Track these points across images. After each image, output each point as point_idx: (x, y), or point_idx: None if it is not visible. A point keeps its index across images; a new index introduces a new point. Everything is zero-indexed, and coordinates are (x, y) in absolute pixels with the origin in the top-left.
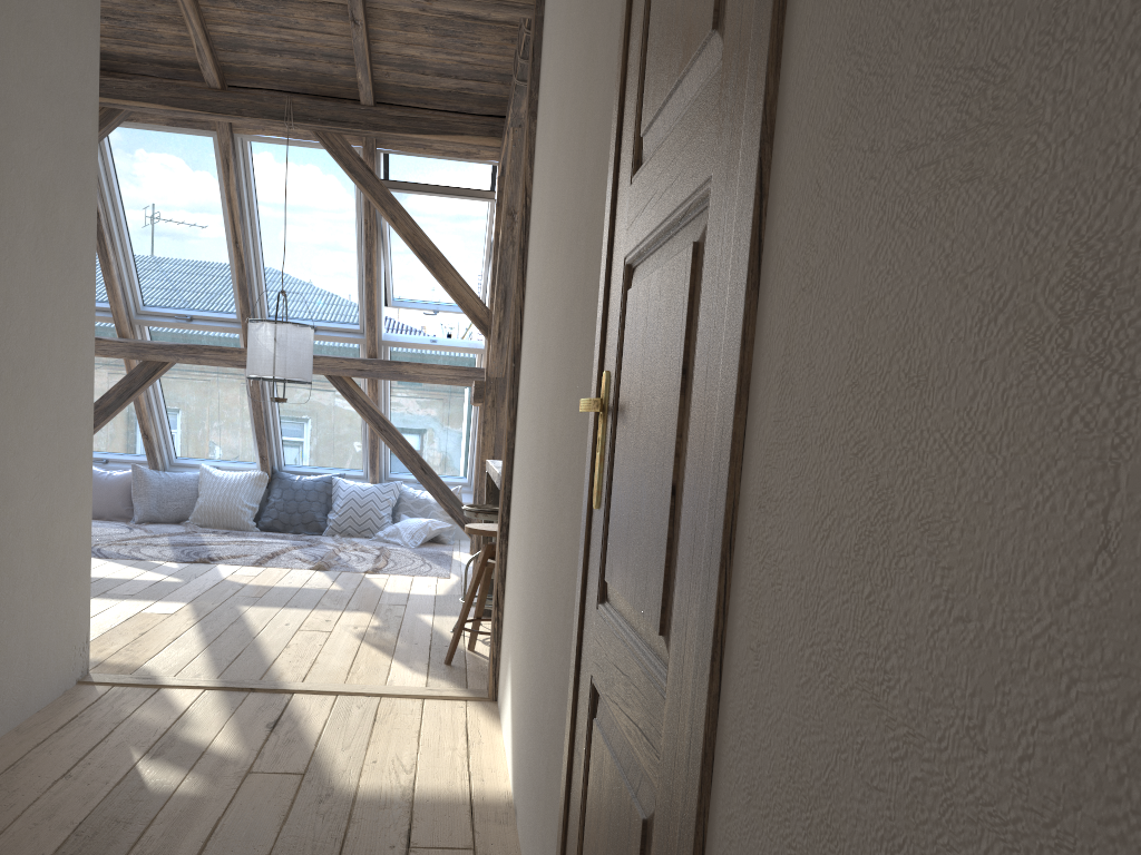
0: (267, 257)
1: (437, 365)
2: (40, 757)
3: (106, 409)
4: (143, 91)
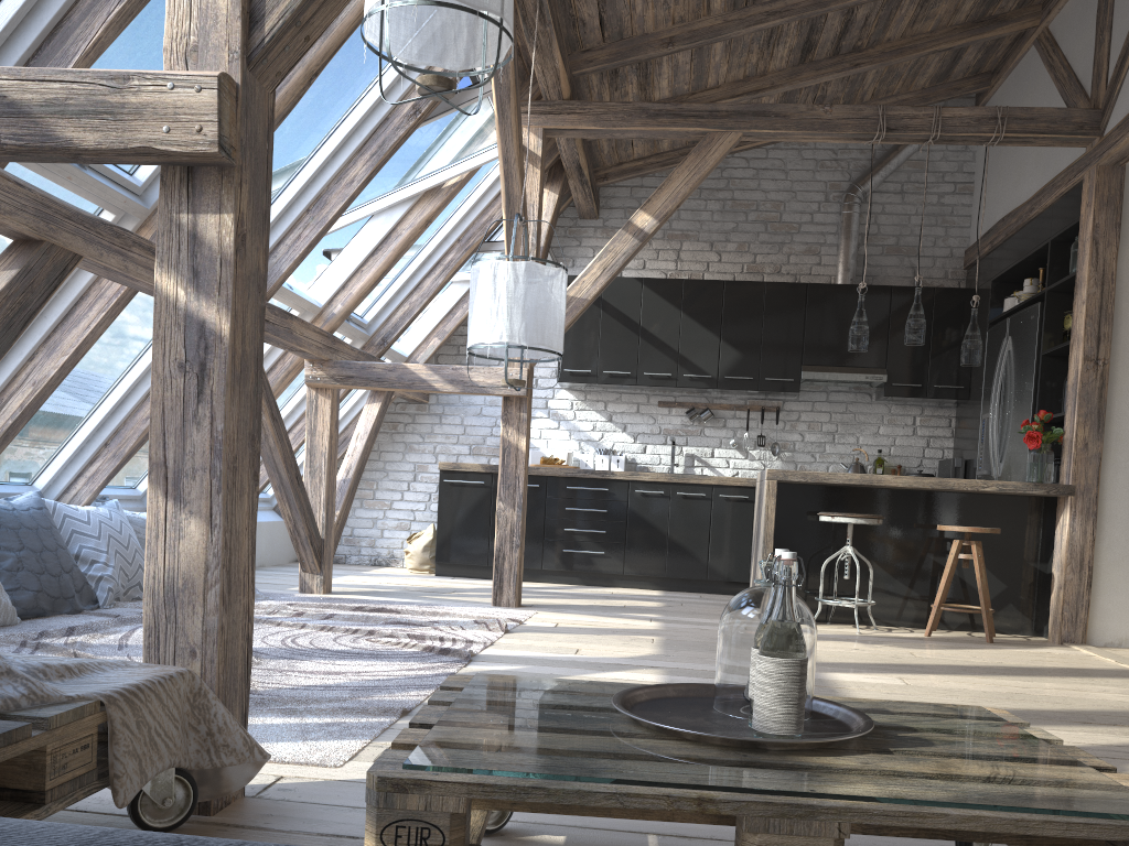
0: None
1: (312, 326)
2: None
3: None
4: None
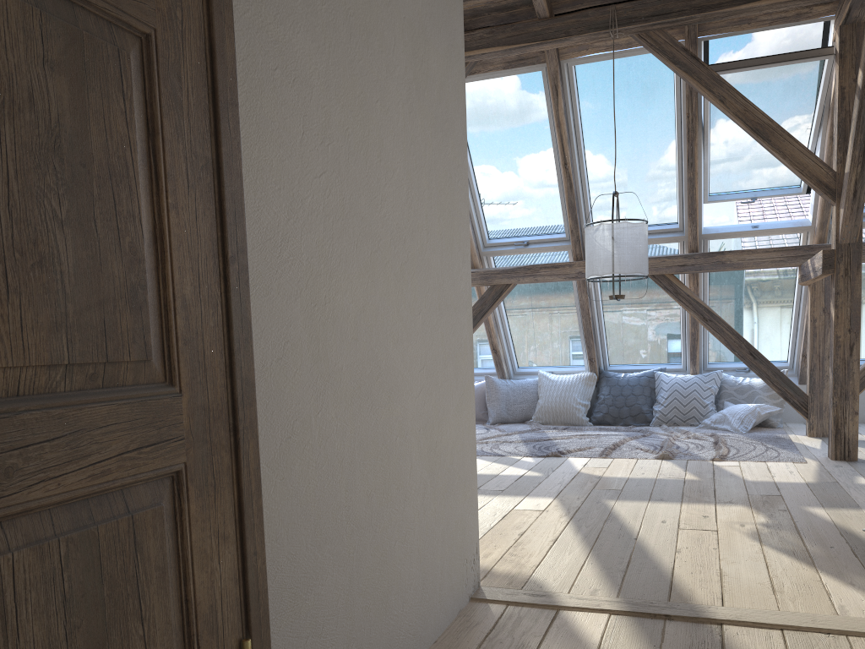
0: (591, 174)
1: (761, 249)
2: None
3: None
4: (483, 39)
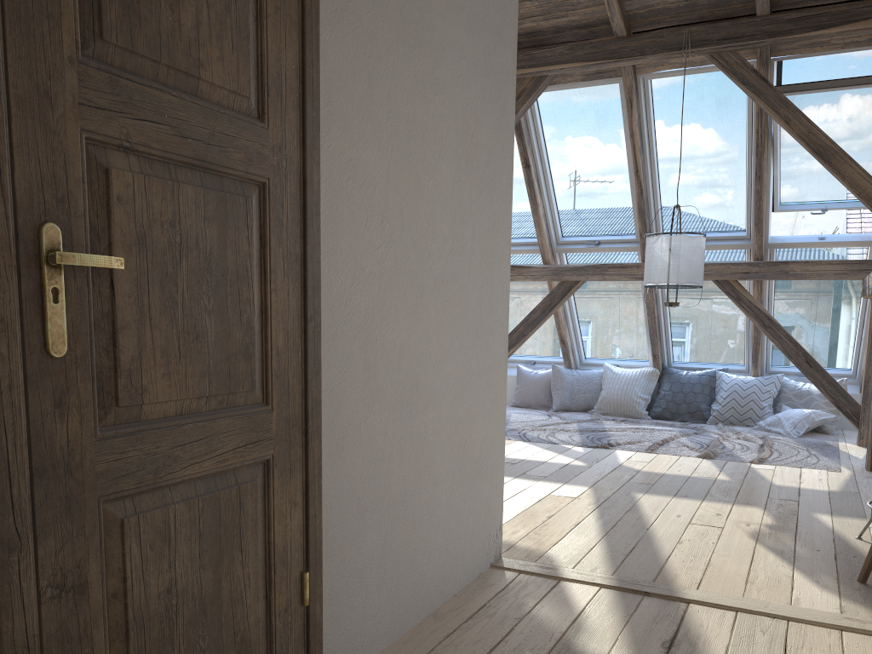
0: (663, 181)
1: (825, 261)
2: (447, 652)
3: (533, 321)
4: (563, 55)
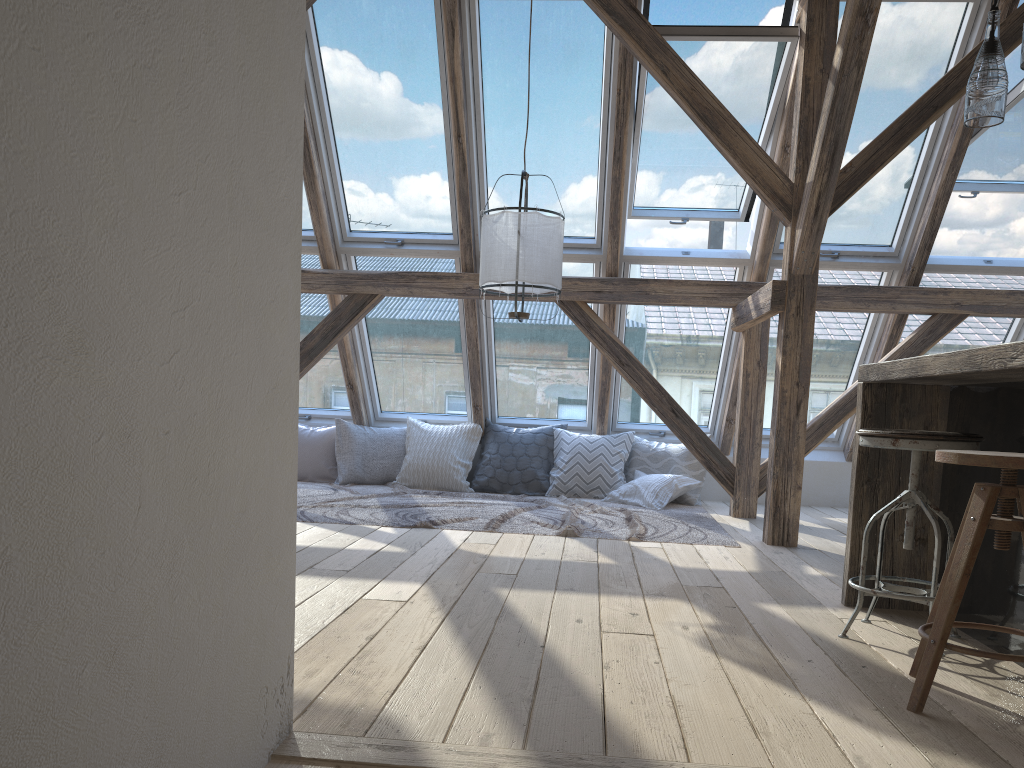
0: (491, 158)
1: (692, 281)
2: None
3: (309, 351)
4: None
